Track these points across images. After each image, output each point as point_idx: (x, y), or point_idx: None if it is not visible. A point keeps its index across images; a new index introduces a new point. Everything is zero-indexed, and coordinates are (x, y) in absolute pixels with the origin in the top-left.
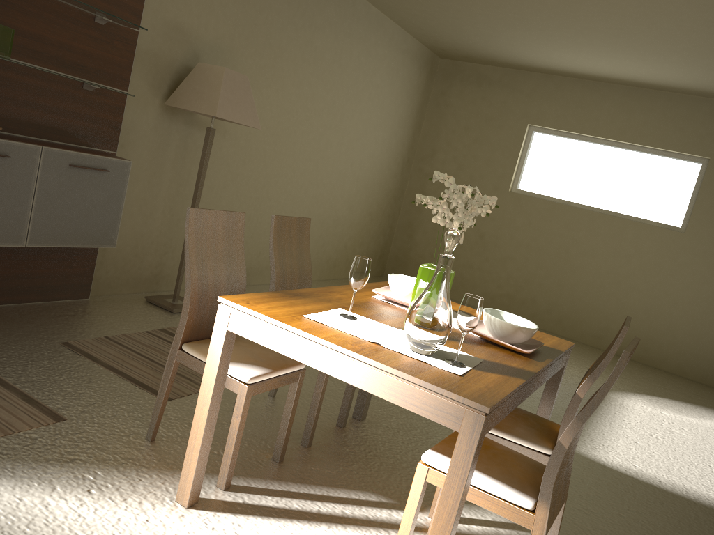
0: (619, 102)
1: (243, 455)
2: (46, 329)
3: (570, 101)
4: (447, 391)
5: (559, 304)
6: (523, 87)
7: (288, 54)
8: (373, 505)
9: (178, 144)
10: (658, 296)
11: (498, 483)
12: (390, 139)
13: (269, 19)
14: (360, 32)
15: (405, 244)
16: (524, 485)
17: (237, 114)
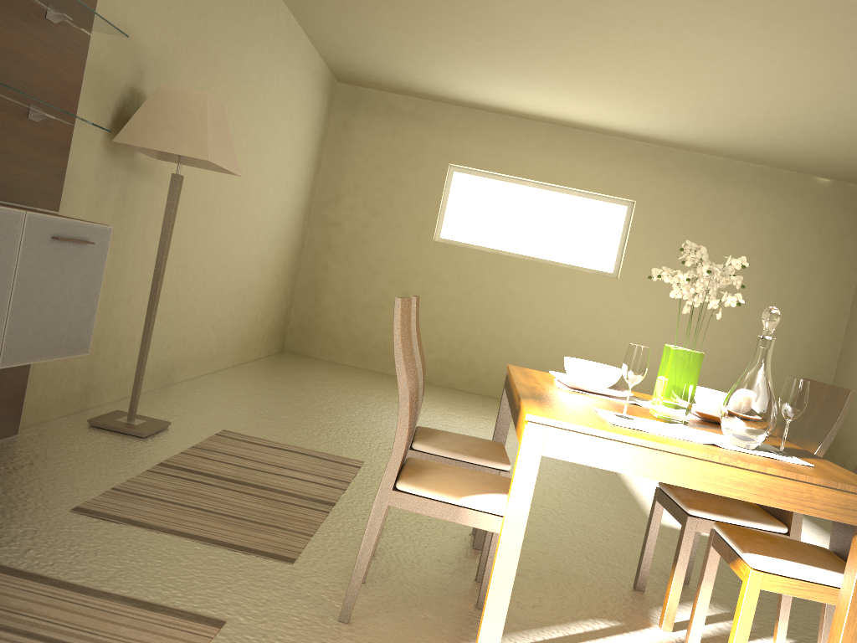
0: (545, 142)
1: (448, 611)
2: (26, 493)
3: (494, 139)
4: (854, 486)
5: (499, 365)
6: (440, 121)
7: (222, 73)
8: (612, 632)
9: (118, 197)
10: (598, 346)
11: (835, 574)
12: (297, 181)
13: (209, 26)
14: (281, 47)
15: (310, 309)
16: None
17: (223, 157)
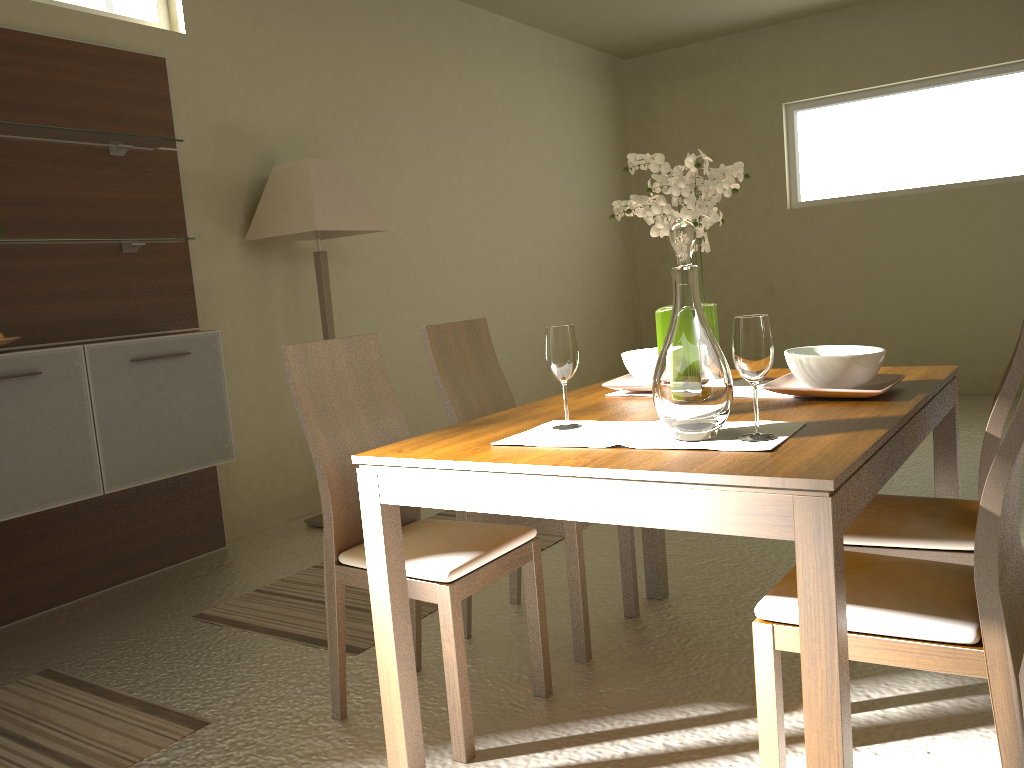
0: (908, 21)
1: (488, 700)
2: (169, 605)
3: (834, 47)
4: (752, 477)
5: (923, 348)
6: (756, 54)
7: (400, 120)
8: (713, 721)
9: (285, 291)
10: None
11: (900, 616)
12: (590, 196)
13: (357, 79)
14: (494, 58)
15: None
16: (948, 606)
17: (347, 218)
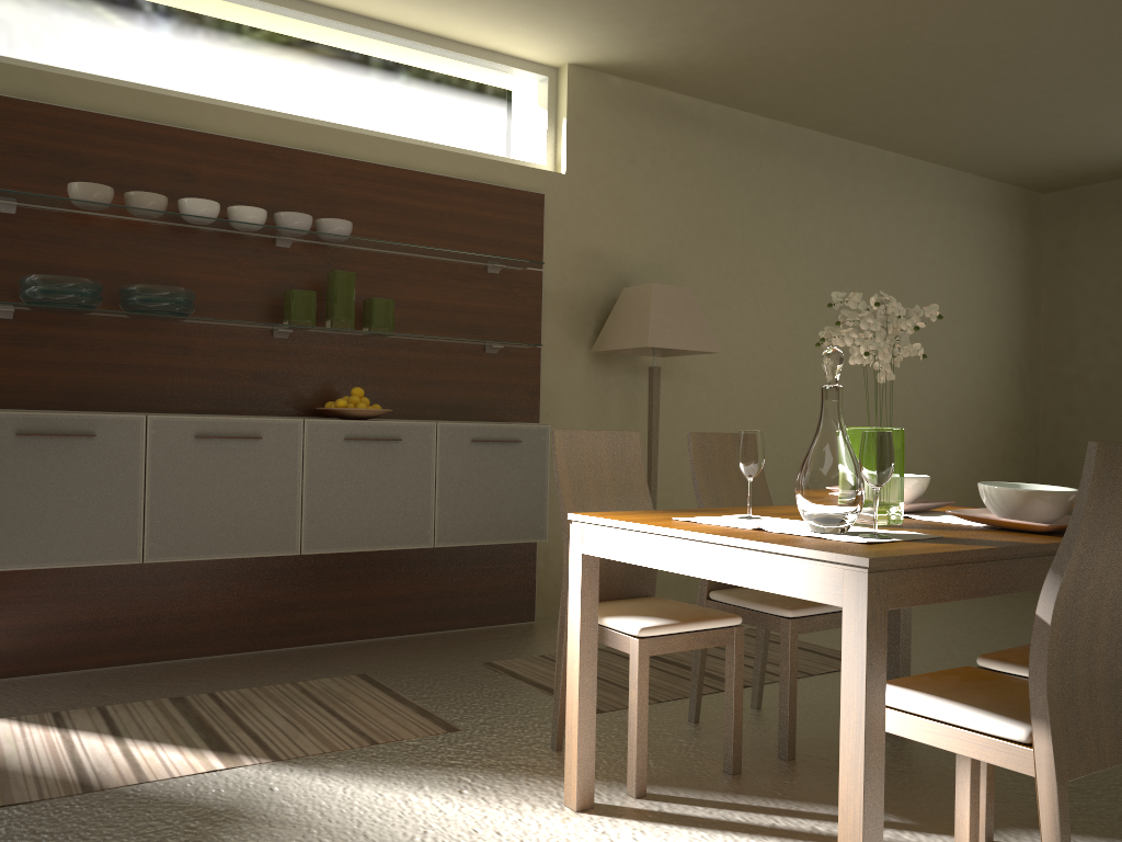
0: None
1: (681, 765)
2: (469, 652)
3: None
4: (816, 551)
5: None
6: None
7: (761, 251)
8: None
9: (622, 401)
10: None
11: (973, 710)
12: (981, 337)
13: (720, 212)
14: (875, 192)
15: None
16: (1025, 713)
17: (679, 338)
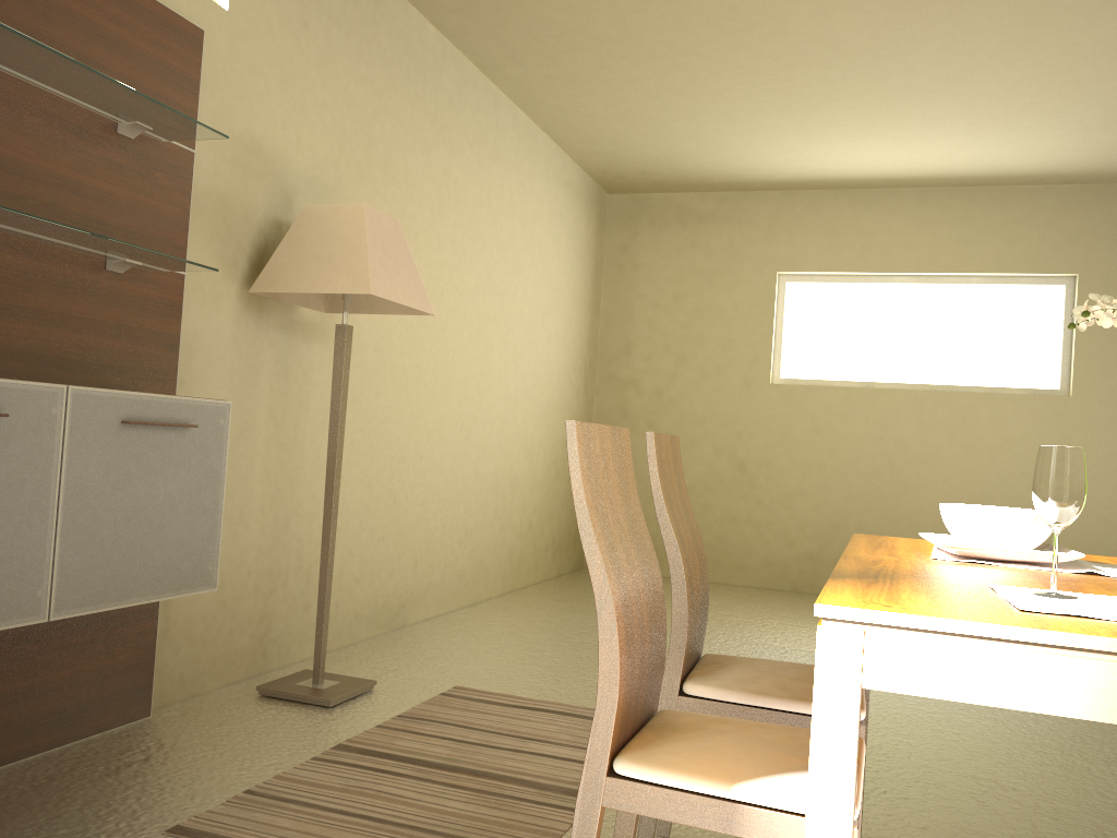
0: (915, 214)
1: None
2: (112, 807)
3: (837, 225)
4: None
5: None
6: (755, 216)
7: (419, 193)
8: None
9: (274, 370)
10: None
11: None
12: (566, 331)
13: (387, 130)
14: (508, 153)
15: None
16: None
17: (399, 289)
